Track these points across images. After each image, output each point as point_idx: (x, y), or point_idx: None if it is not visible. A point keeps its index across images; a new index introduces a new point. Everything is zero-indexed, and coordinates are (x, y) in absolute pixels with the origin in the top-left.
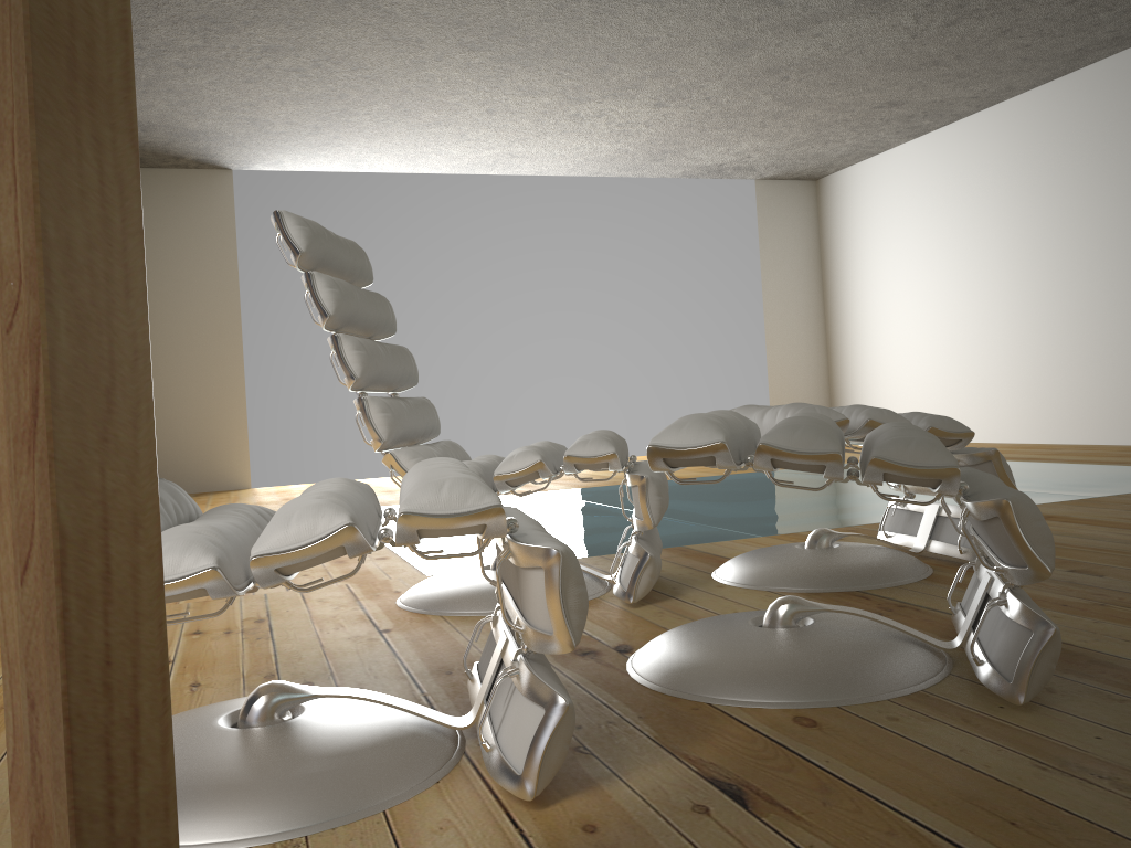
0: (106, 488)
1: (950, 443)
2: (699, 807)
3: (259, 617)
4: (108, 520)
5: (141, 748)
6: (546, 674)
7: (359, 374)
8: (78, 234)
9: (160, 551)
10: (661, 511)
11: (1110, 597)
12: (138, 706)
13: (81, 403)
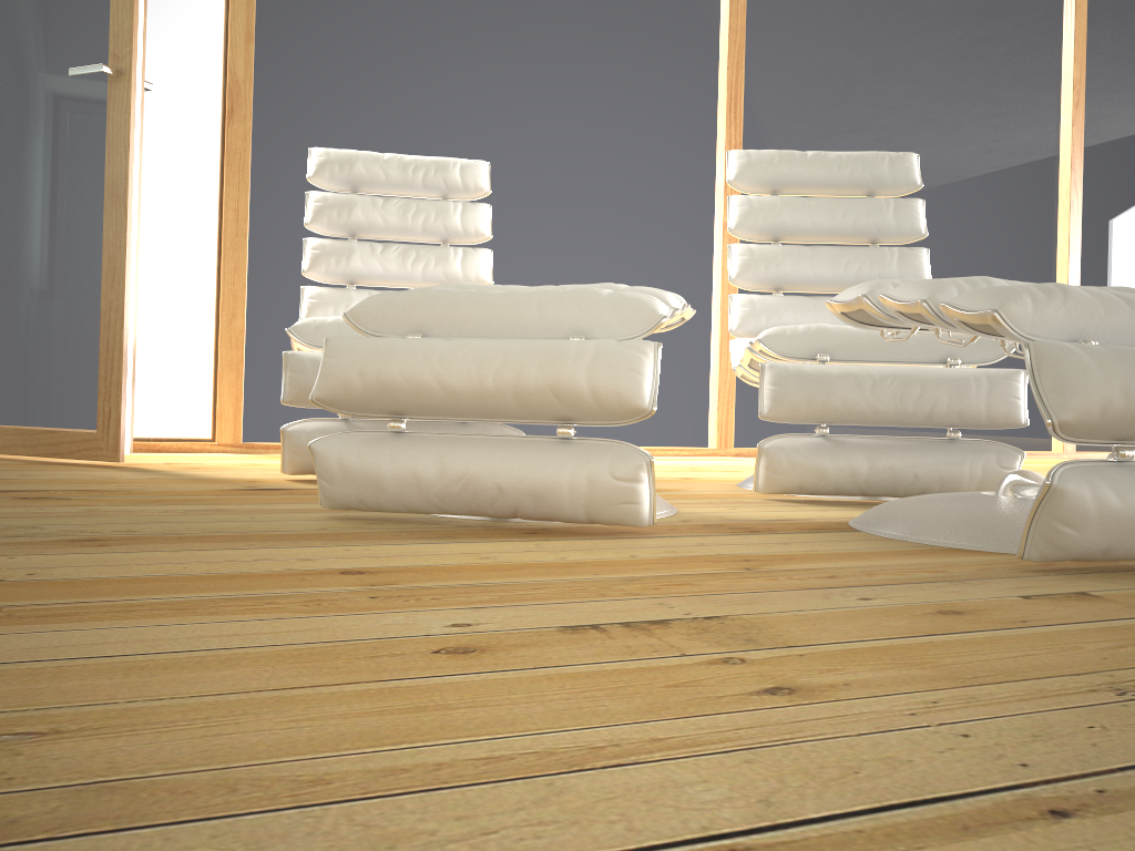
0: (111, 299)
1: (997, 332)
2: (254, 487)
3: (743, 471)
4: (111, 307)
5: (114, 367)
6: (325, 425)
7: (733, 276)
8: (110, 235)
9: (122, 318)
10: (772, 402)
11: (804, 577)
12: (114, 356)
13: (107, 278)
